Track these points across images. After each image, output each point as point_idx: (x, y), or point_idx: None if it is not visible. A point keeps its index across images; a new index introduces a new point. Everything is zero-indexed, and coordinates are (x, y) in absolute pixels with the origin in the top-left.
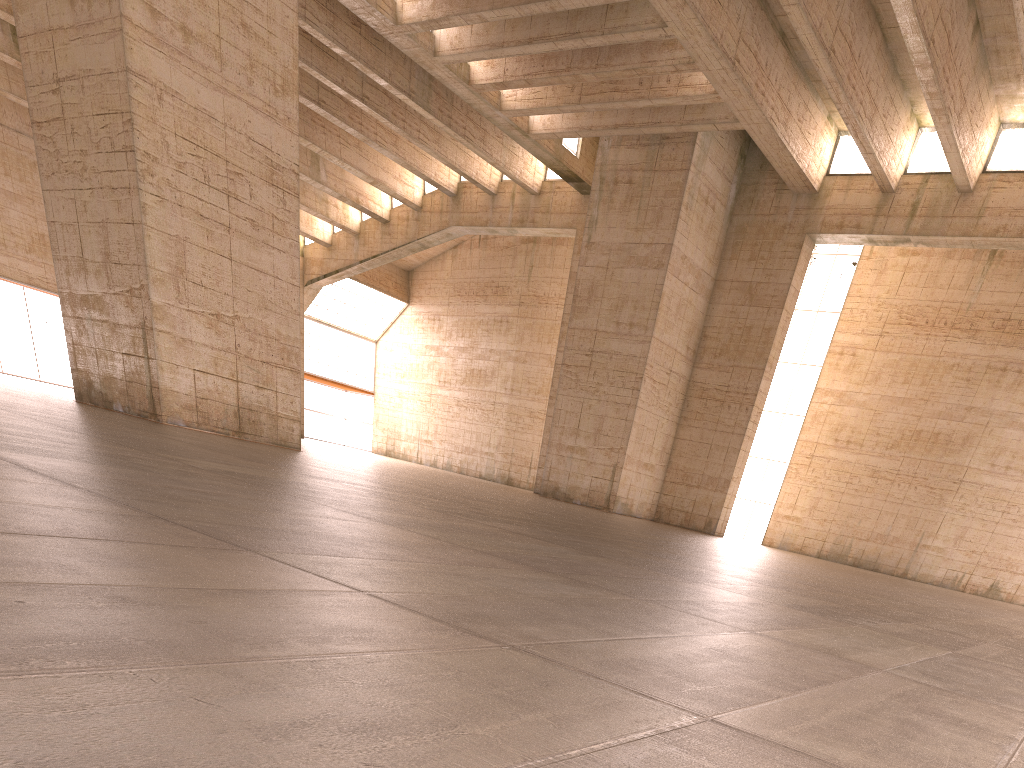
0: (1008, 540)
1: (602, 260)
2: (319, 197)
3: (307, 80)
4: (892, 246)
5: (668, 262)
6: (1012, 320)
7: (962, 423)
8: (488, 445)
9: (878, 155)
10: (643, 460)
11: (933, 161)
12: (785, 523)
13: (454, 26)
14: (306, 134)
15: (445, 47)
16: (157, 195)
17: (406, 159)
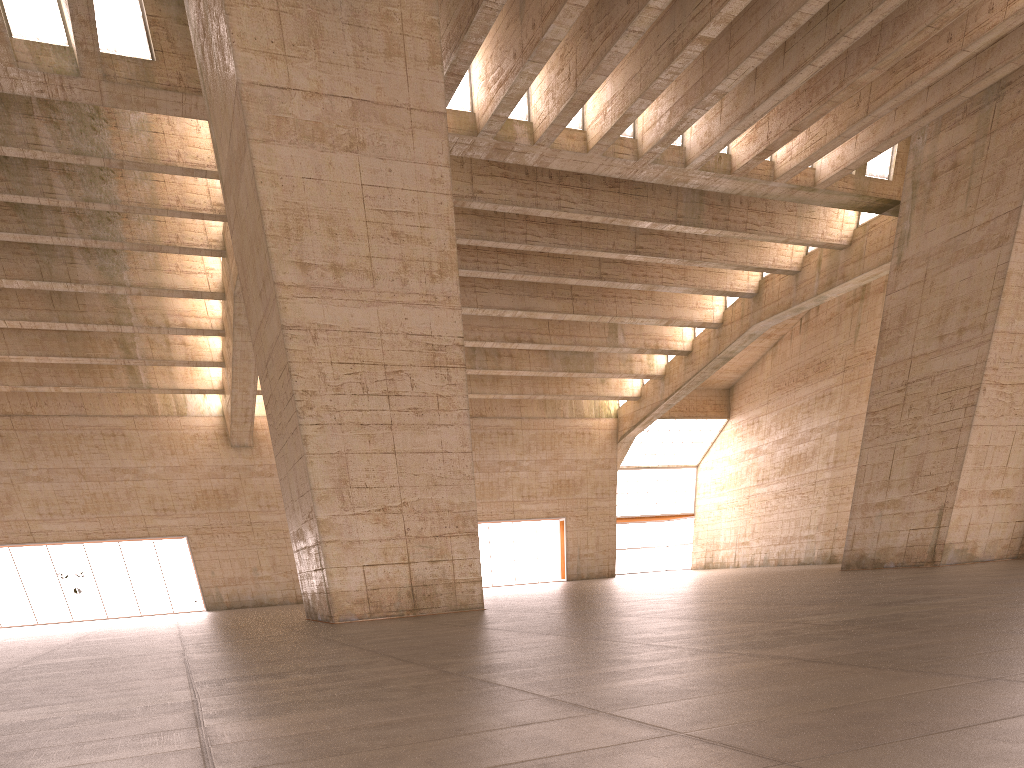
0: None
1: (917, 274)
2: (623, 360)
3: (588, 263)
4: None
5: (1015, 231)
6: None
7: None
8: (808, 528)
9: None
10: (990, 488)
11: None
12: None
13: (693, 122)
14: (596, 310)
15: (695, 151)
16: (317, 423)
17: (696, 285)
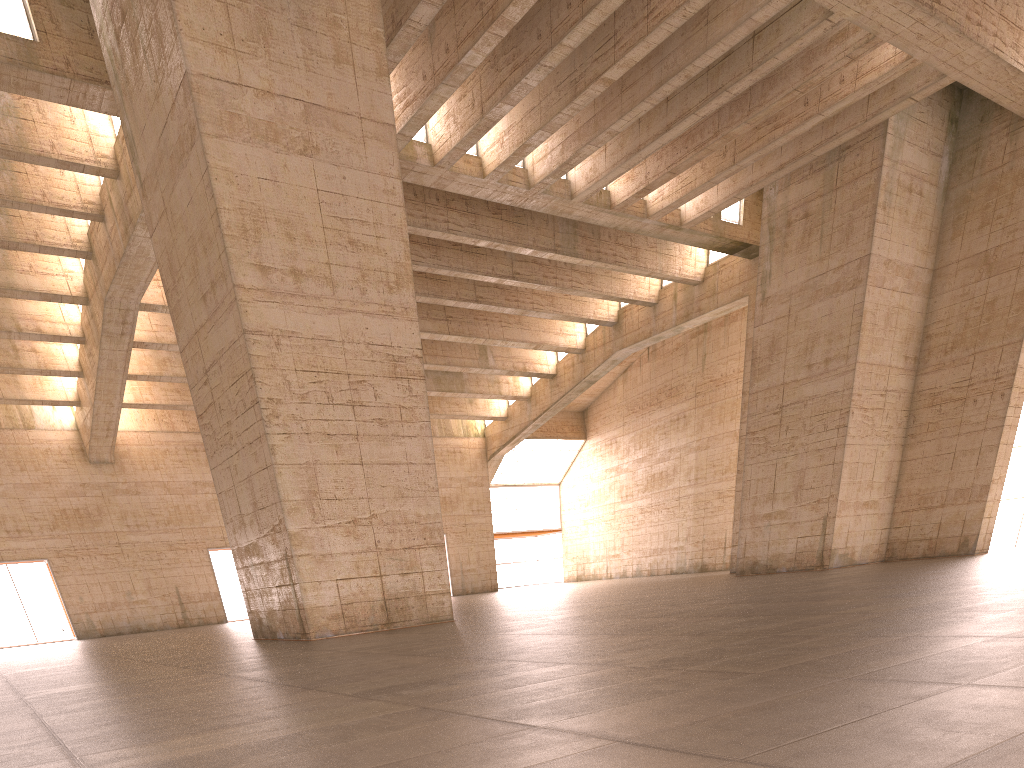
0: None
1: (782, 309)
2: (491, 381)
3: (464, 286)
4: None
5: (867, 275)
6: None
7: None
8: (677, 540)
9: None
10: (862, 499)
11: None
12: None
13: (585, 157)
14: (470, 332)
15: (581, 185)
16: (284, 432)
17: (563, 312)
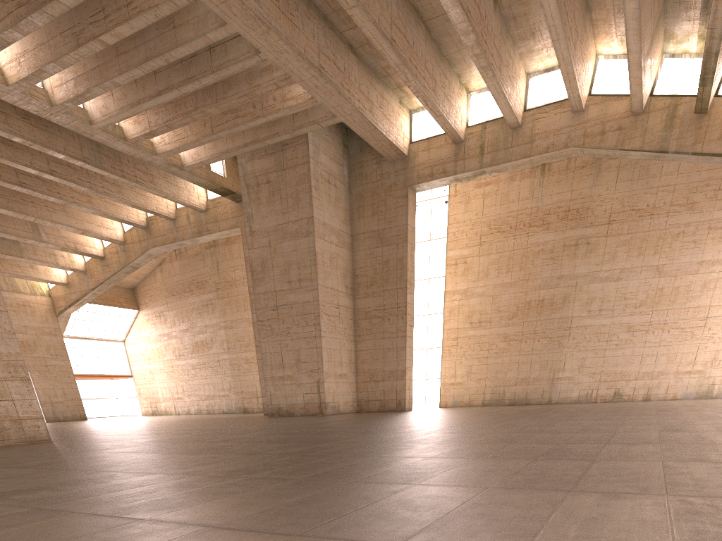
0: (617, 359)
1: (265, 241)
2: (48, 253)
3: (6, 170)
4: (469, 183)
5: (314, 230)
6: (571, 210)
7: (558, 288)
8: (223, 390)
9: (446, 116)
10: (337, 372)
11: (485, 113)
12: (452, 388)
13: (97, 96)
14: (20, 210)
15: (97, 116)
16: None
17: (101, 210)
